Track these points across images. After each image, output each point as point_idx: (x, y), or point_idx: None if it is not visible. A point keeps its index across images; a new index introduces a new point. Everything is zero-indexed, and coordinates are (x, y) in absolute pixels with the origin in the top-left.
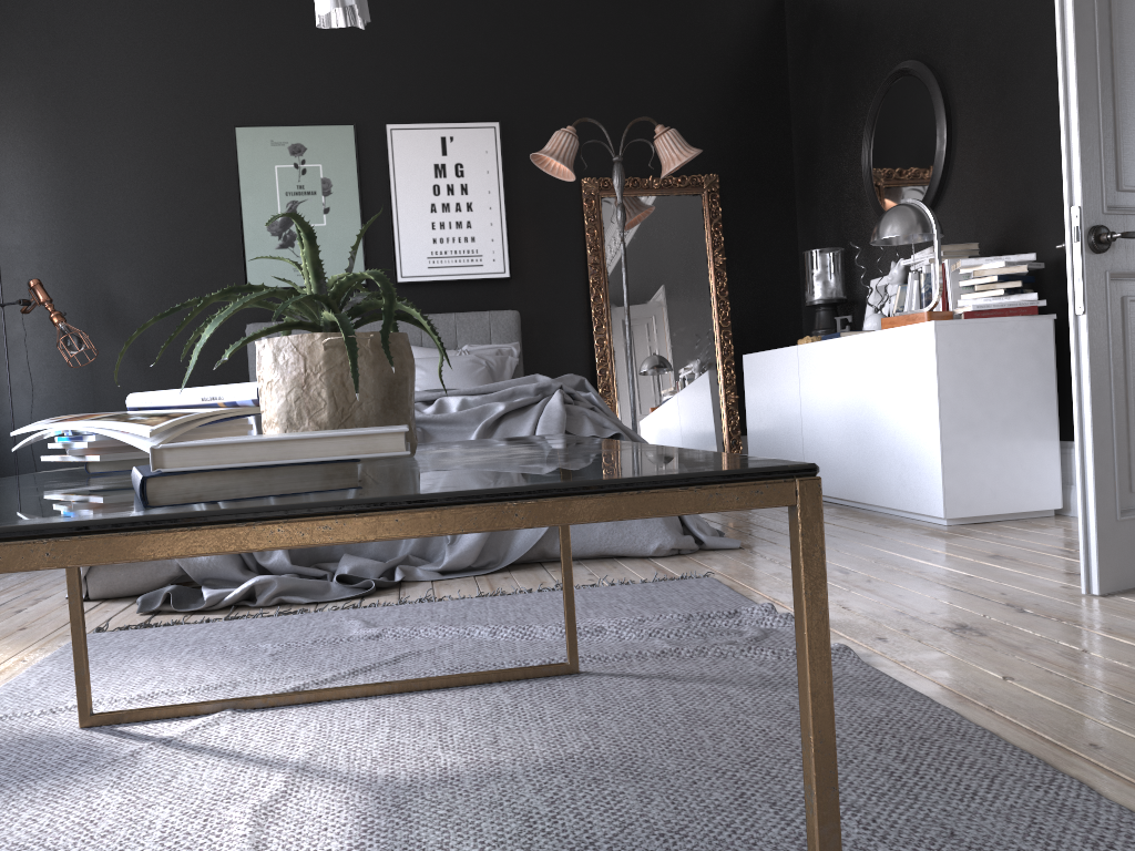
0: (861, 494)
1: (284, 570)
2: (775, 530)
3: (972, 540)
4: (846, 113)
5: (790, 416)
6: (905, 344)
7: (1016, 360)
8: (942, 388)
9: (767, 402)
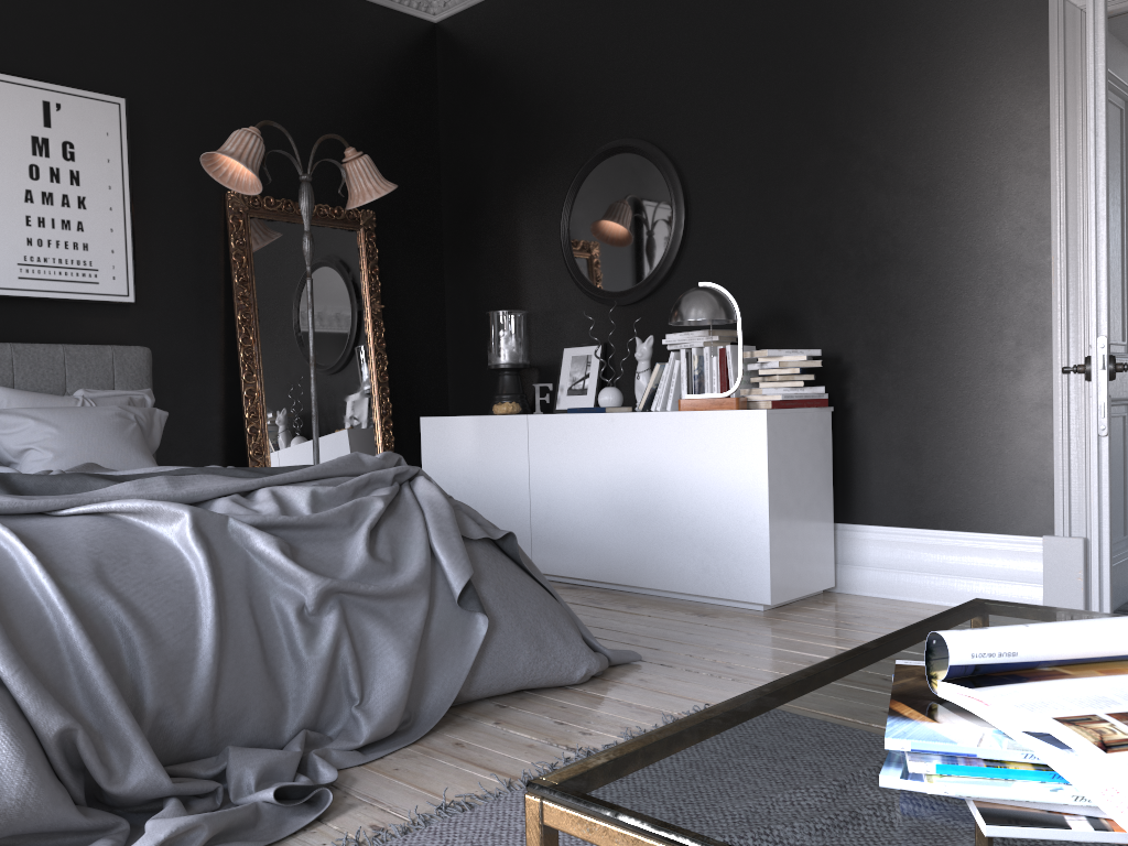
0: (634, 577)
1: (156, 794)
2: (609, 628)
3: (832, 629)
4: (531, 174)
5: (510, 489)
6: (717, 428)
7: (812, 449)
8: (771, 476)
9: (466, 472)
